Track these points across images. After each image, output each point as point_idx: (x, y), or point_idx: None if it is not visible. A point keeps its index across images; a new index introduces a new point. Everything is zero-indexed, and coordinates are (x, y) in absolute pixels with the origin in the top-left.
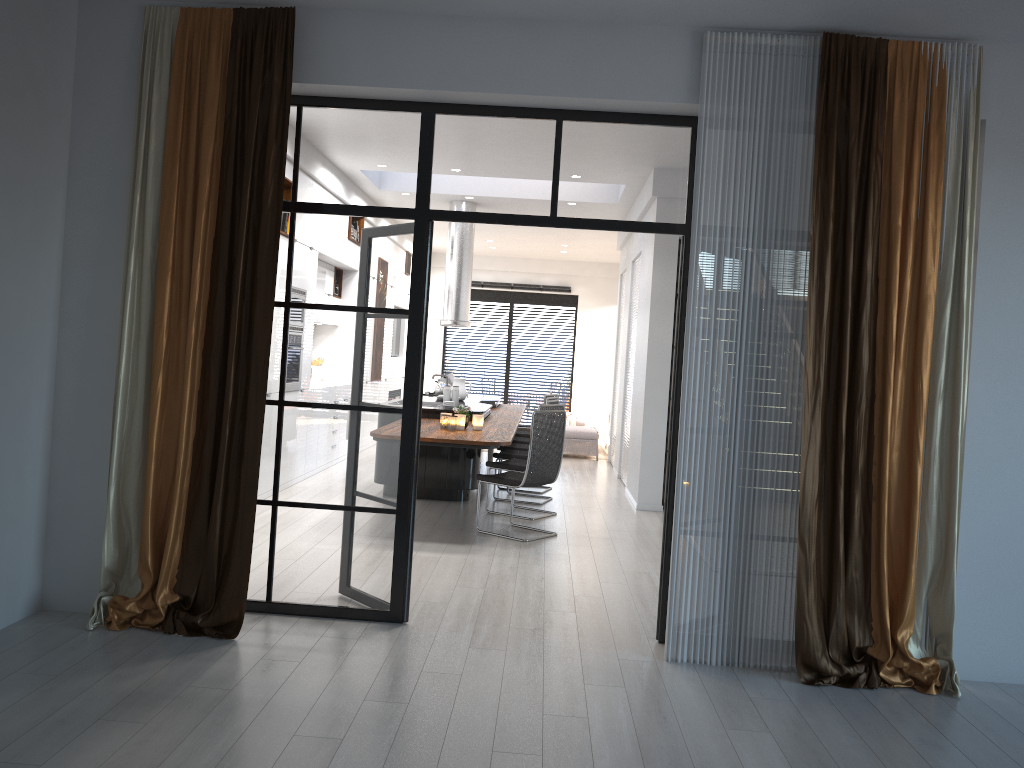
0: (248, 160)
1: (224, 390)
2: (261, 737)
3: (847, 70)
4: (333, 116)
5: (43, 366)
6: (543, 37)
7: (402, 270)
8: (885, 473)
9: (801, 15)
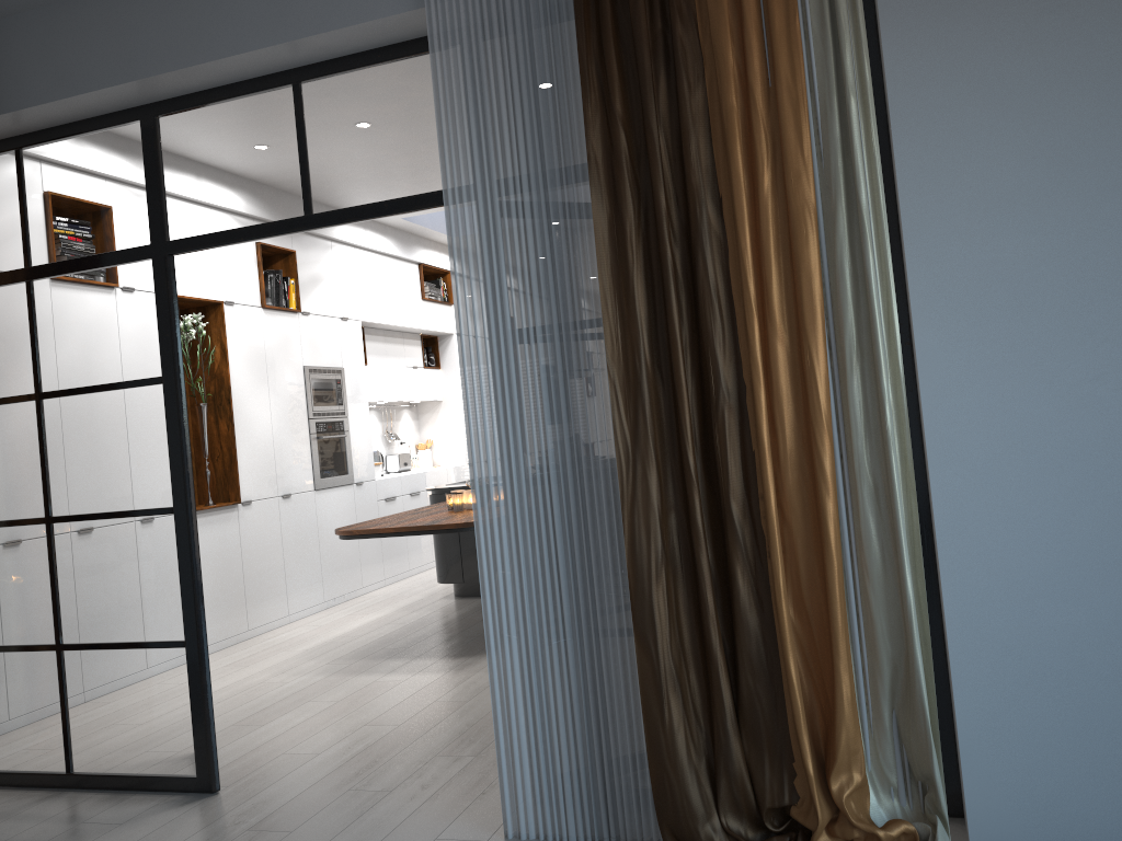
0: None
1: None
2: None
3: None
4: (52, 152)
5: None
6: None
7: (149, 327)
8: (769, 512)
9: None
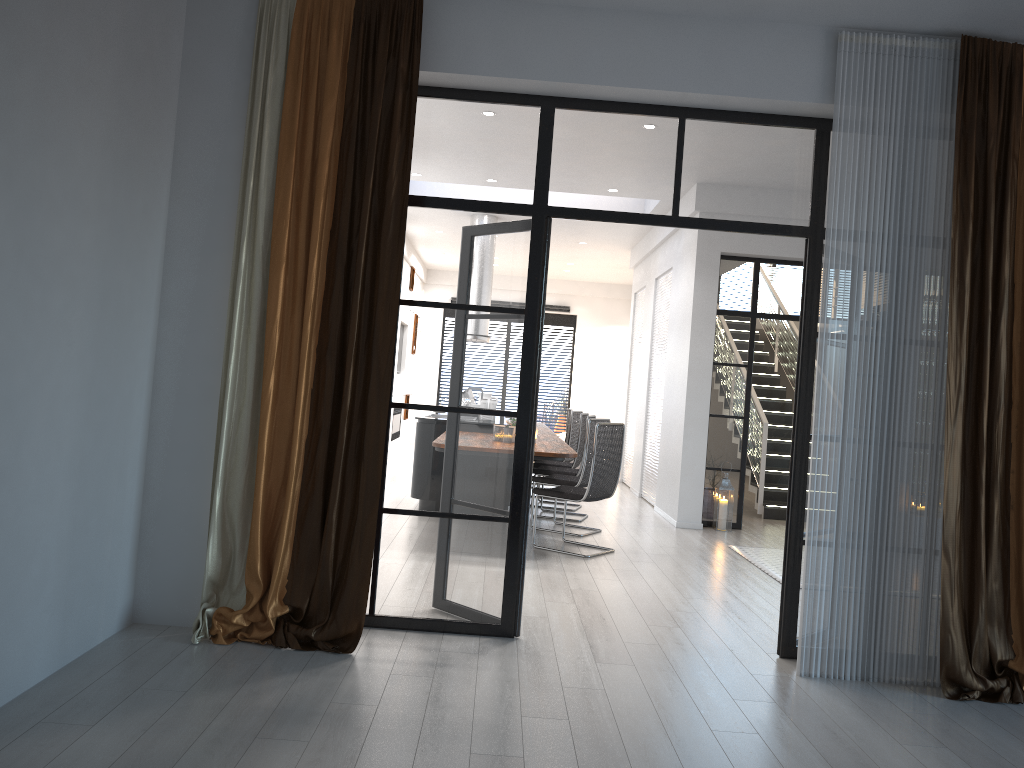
0: (372, 148)
1: (339, 389)
2: (437, 755)
3: (984, 74)
4: (448, 107)
5: (145, 361)
6: (675, 32)
7: (518, 268)
8: None
9: (943, 16)
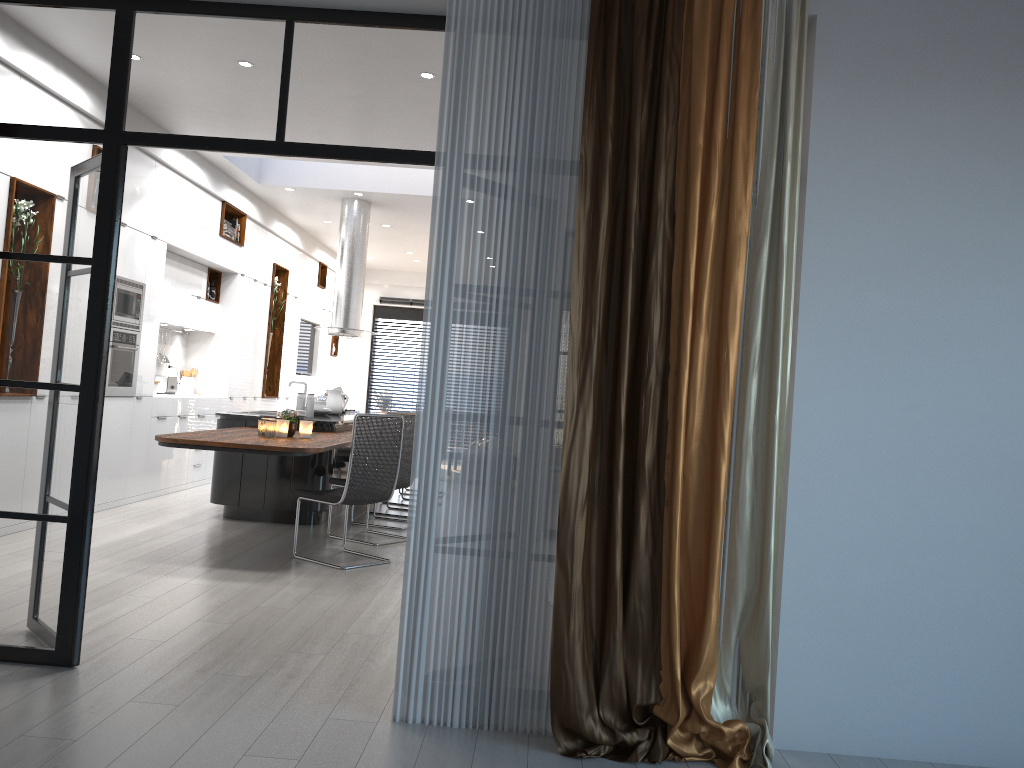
0: None
1: None
2: None
3: None
4: (6, 13)
5: None
6: None
7: (86, 208)
8: (678, 469)
9: None
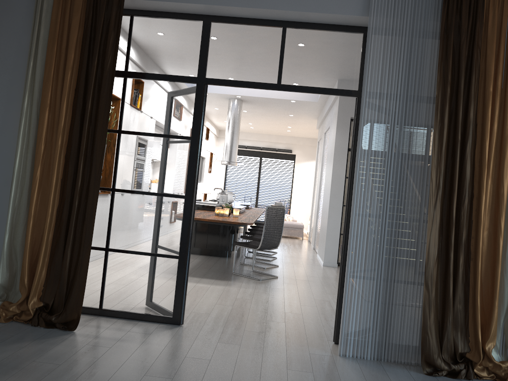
0: (97, 42)
1: (76, 179)
2: None
3: None
4: (151, 22)
5: None
6: None
7: (188, 113)
8: (479, 243)
9: None
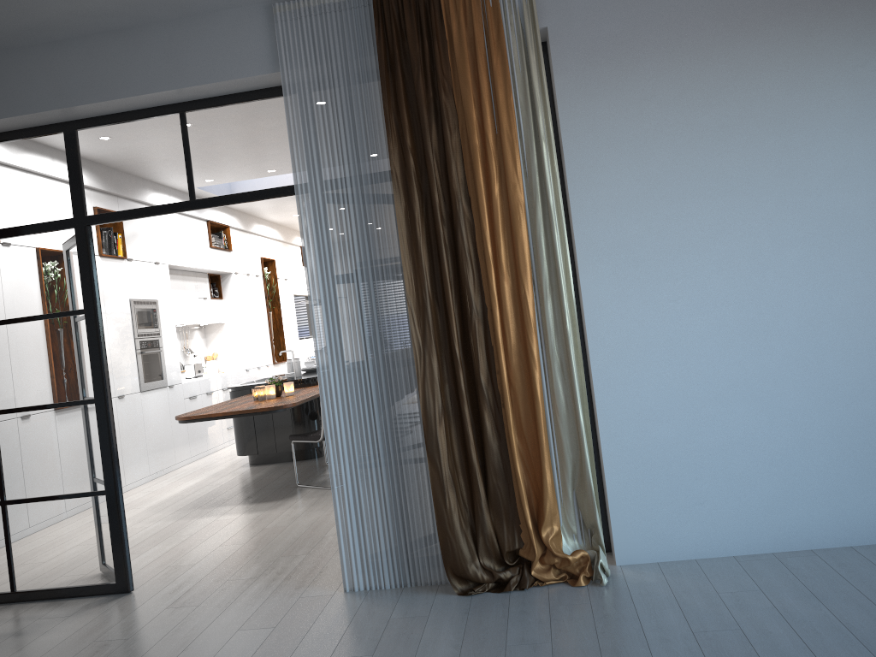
0: None
1: None
2: None
3: (401, 10)
4: None
5: None
6: (137, 42)
7: (73, 275)
8: (503, 380)
9: None
